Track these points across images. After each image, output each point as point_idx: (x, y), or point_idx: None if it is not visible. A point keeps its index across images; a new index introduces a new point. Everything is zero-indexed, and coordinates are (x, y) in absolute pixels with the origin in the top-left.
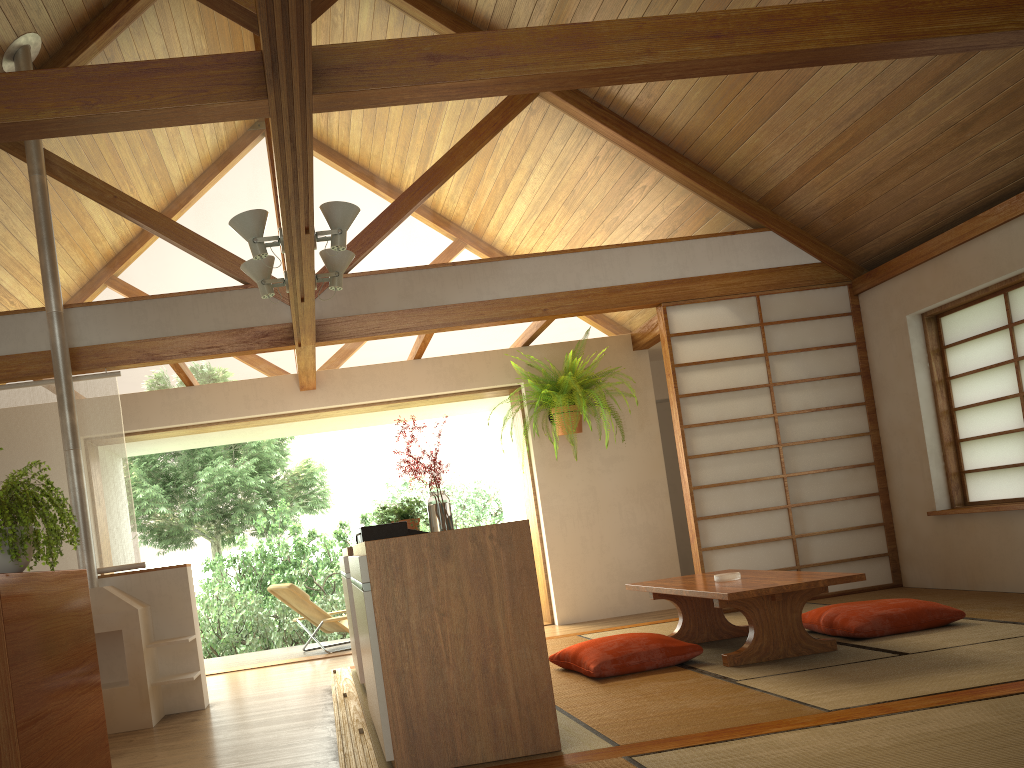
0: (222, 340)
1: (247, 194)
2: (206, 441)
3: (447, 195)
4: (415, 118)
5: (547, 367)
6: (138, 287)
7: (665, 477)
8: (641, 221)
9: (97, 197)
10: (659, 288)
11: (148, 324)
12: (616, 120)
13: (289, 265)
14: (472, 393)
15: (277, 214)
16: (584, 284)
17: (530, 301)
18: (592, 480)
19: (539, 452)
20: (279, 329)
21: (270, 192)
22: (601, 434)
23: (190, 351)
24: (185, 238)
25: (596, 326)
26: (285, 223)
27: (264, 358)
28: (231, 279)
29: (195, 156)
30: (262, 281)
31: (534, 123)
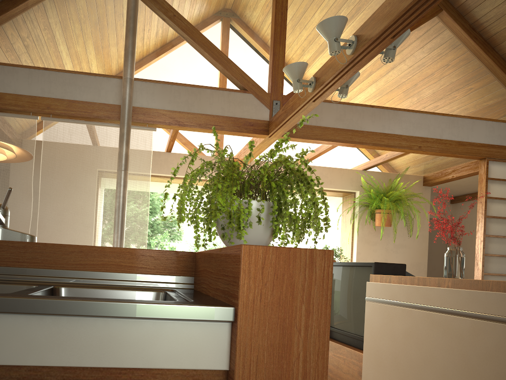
0: (224, 122)
1: (254, 34)
2: (158, 188)
3: (373, 63)
4: (363, 11)
5: (379, 184)
6: (176, 77)
7: (426, 262)
8: (481, 106)
9: (163, 13)
10: (487, 148)
11: (180, 102)
12: (482, 41)
13: (344, 66)
14: (327, 191)
15: (270, 51)
16: (445, 136)
17: (412, 139)
18: (386, 255)
19: (360, 233)
20: (260, 123)
21: (268, 36)
22: (396, 230)
23: (203, 125)
24: (213, 52)
25: (414, 166)
26: (392, 22)
27: (226, 143)
28: (234, 85)
29: (226, 3)
30: (298, 80)
31: (431, 32)
